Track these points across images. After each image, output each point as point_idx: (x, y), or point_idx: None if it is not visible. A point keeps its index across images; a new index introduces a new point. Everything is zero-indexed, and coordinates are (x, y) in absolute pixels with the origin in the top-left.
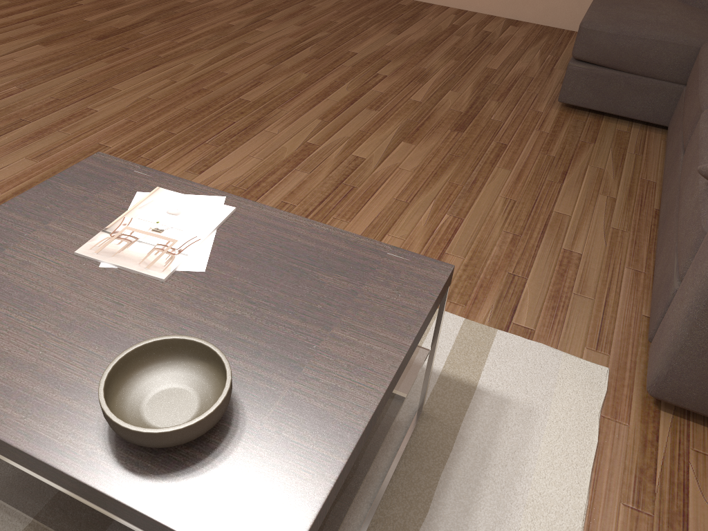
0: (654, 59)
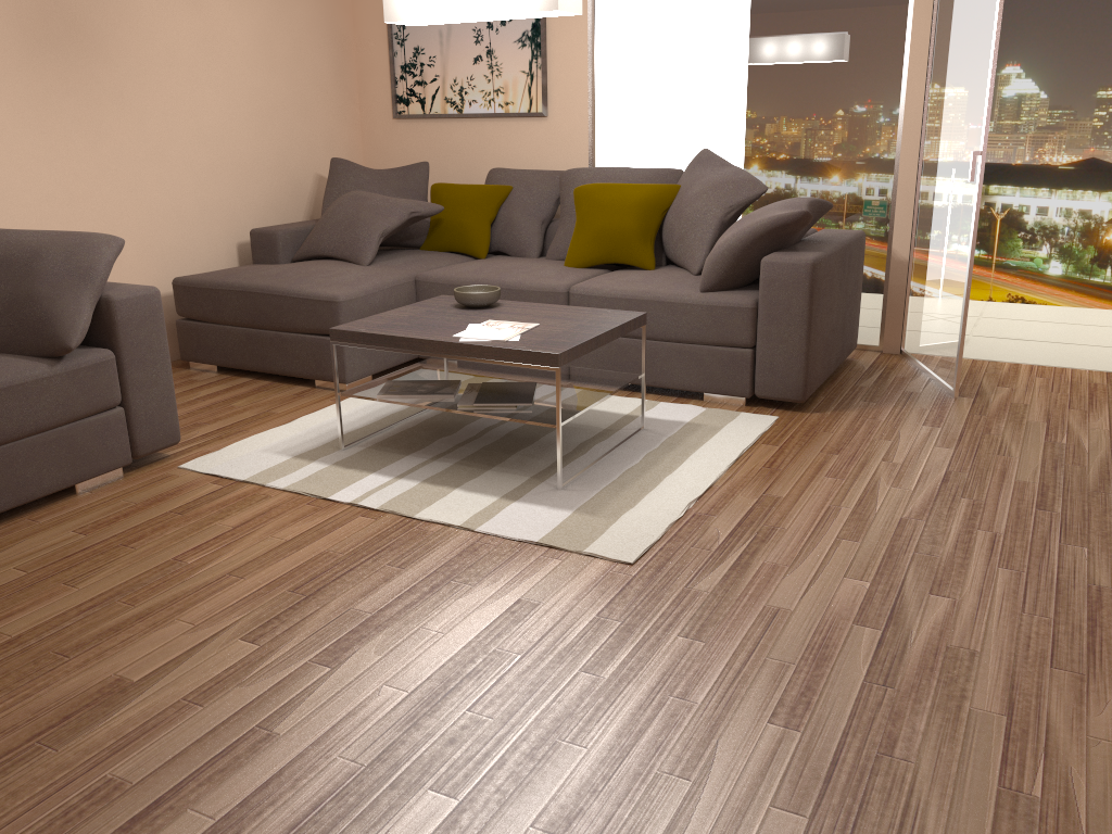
0: None
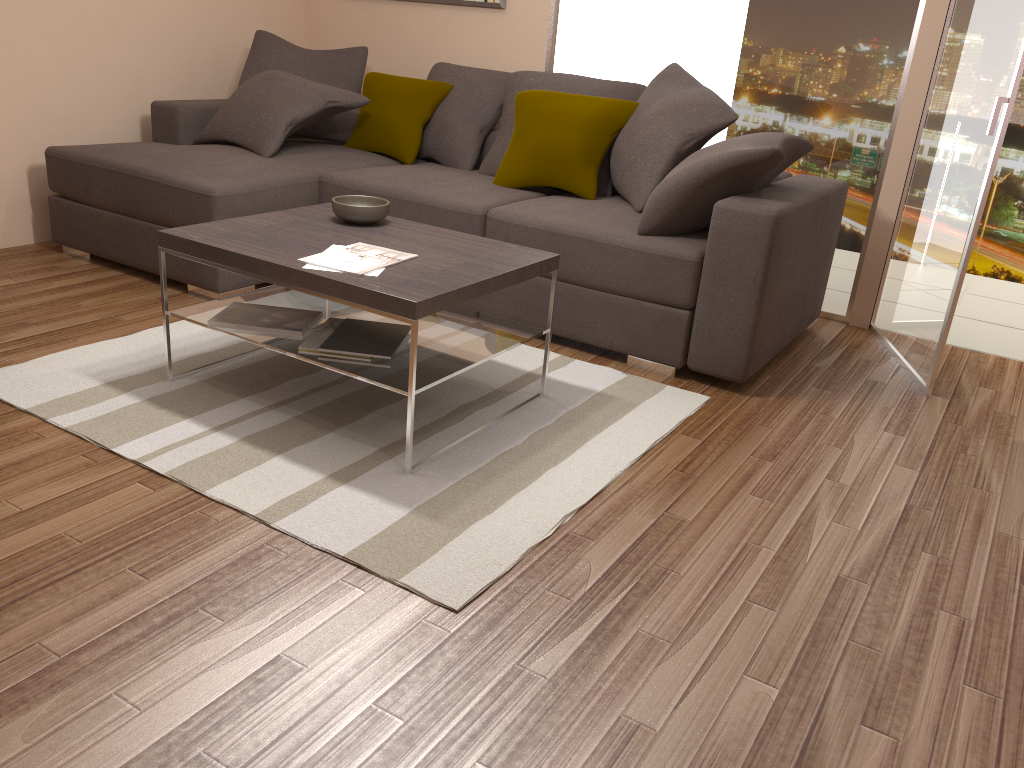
0: None
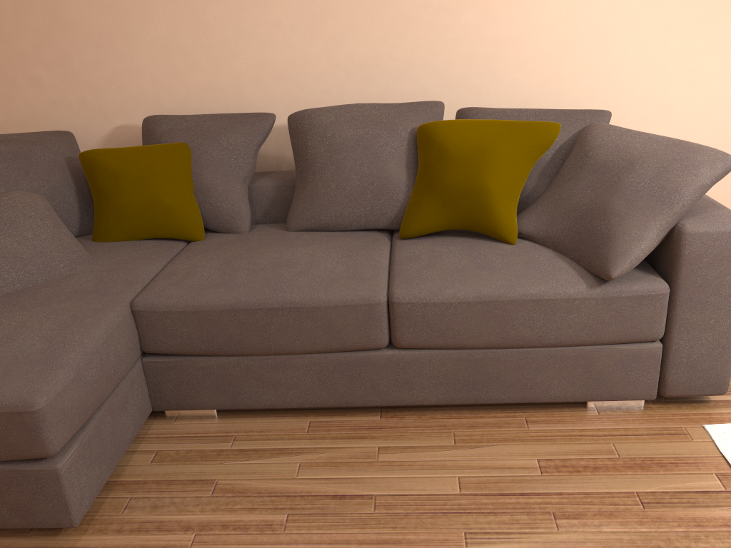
0: (116, 360)
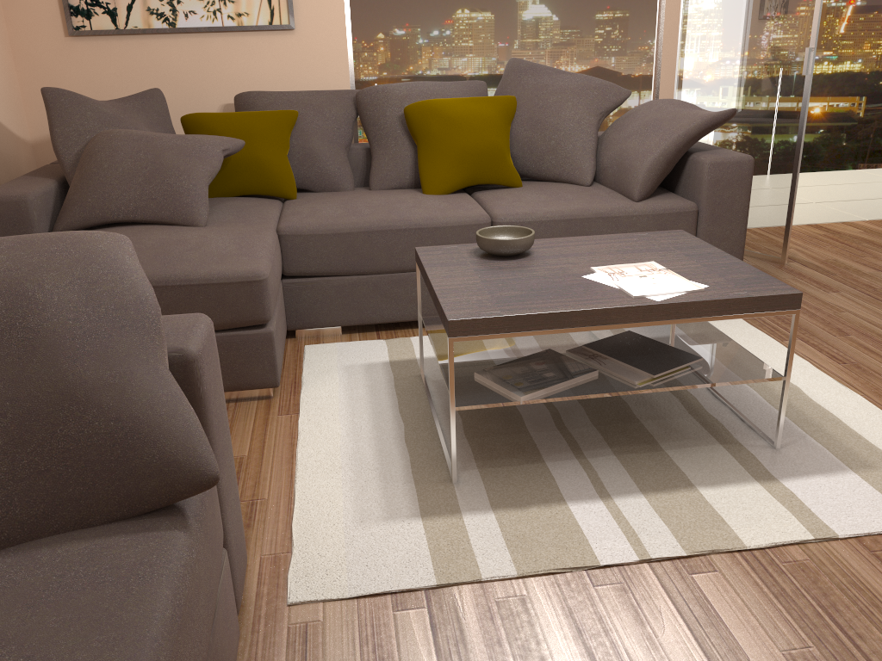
0: None
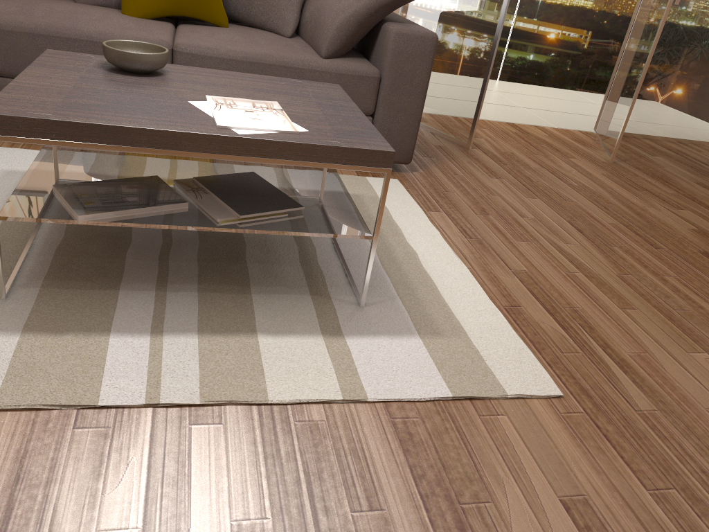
0: None
